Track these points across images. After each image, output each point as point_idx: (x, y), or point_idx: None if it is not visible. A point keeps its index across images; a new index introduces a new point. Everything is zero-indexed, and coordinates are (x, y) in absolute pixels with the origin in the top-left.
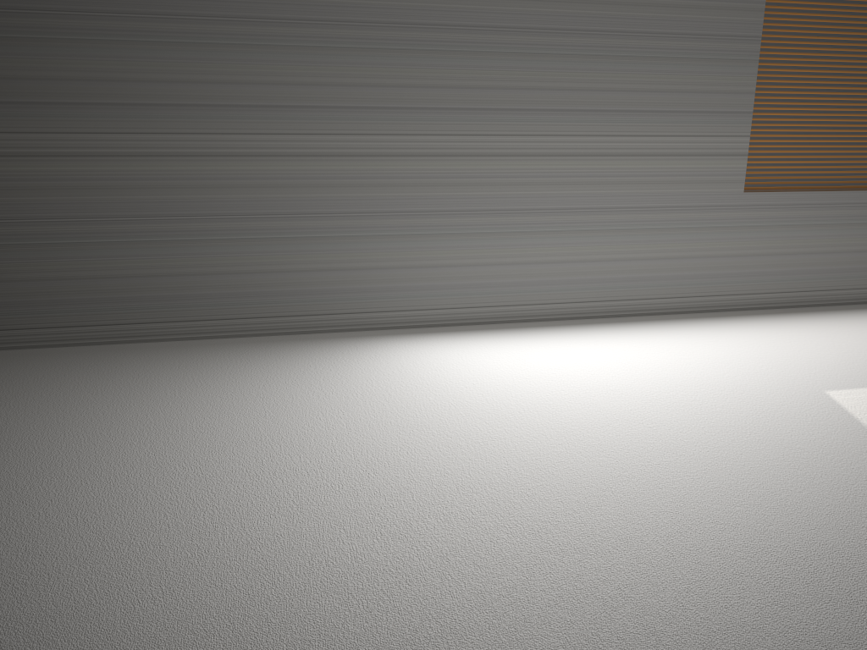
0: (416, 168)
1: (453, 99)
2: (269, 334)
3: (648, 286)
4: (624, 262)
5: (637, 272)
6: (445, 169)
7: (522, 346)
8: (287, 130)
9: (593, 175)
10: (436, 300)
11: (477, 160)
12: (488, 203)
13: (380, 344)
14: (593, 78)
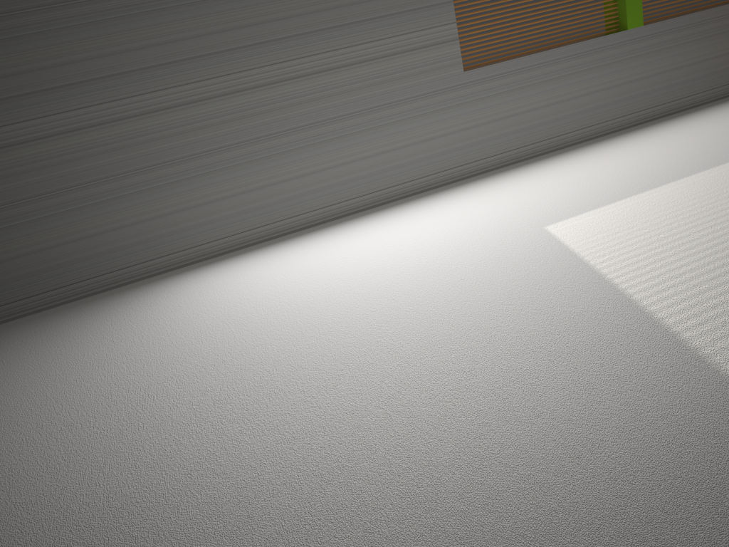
0: (164, 120)
1: (180, 51)
2: (76, 299)
3: (403, 172)
4: (377, 157)
5: (391, 162)
6: (192, 115)
7: (298, 252)
8: (31, 116)
9: (328, 88)
10: (220, 231)
11: (219, 100)
12: (241, 136)
13: (174, 282)
14: (303, 3)
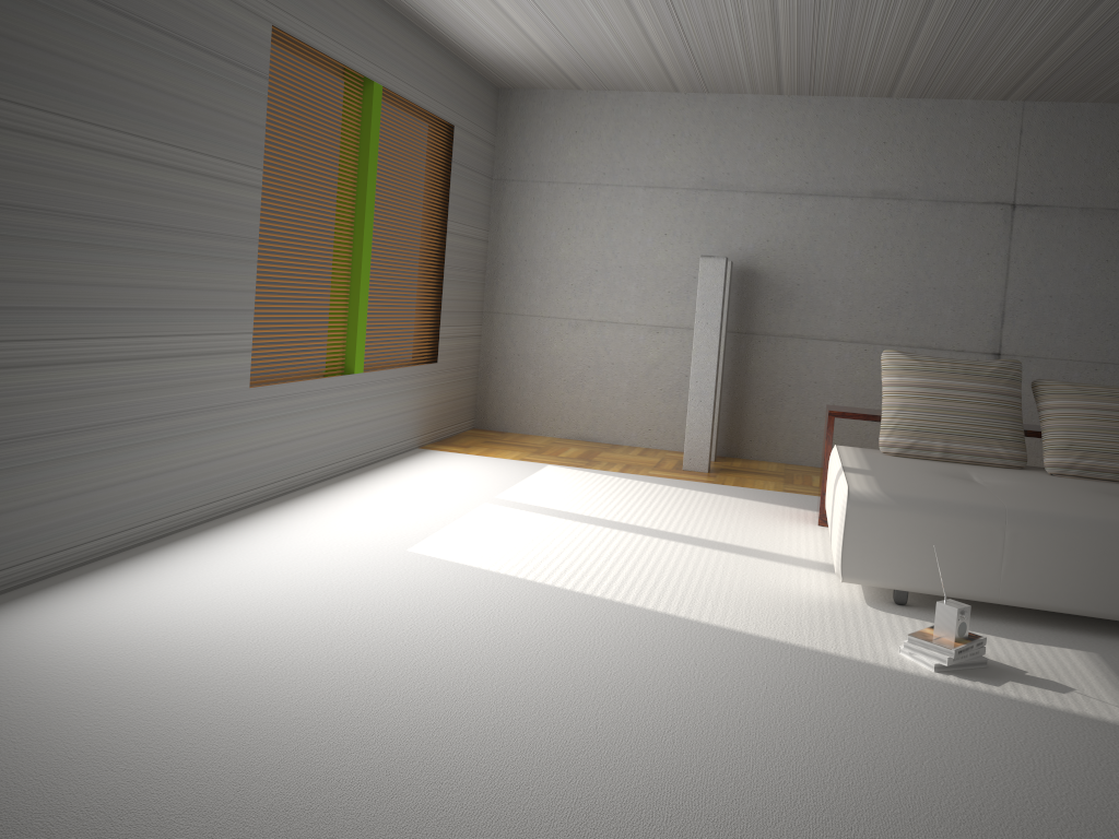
0: None
1: (19, 296)
2: None
3: (185, 497)
4: (168, 474)
5: (178, 483)
6: (8, 385)
7: (133, 587)
8: None
9: (144, 380)
10: None
11: (41, 370)
12: (51, 423)
13: None
14: (145, 274)
